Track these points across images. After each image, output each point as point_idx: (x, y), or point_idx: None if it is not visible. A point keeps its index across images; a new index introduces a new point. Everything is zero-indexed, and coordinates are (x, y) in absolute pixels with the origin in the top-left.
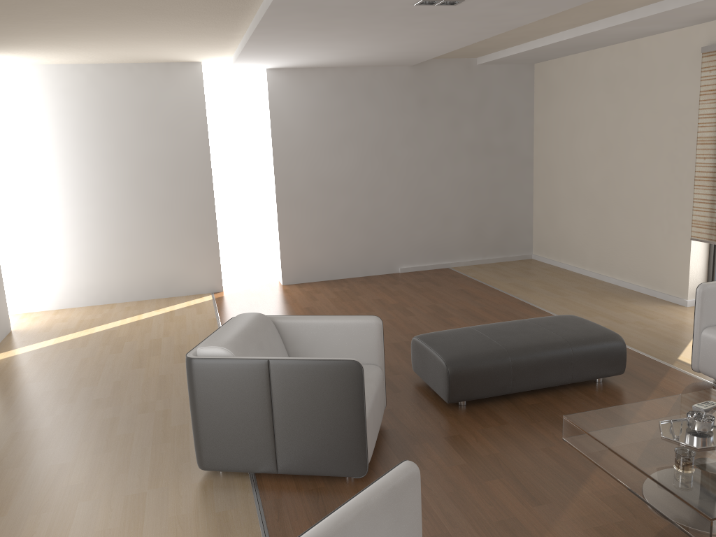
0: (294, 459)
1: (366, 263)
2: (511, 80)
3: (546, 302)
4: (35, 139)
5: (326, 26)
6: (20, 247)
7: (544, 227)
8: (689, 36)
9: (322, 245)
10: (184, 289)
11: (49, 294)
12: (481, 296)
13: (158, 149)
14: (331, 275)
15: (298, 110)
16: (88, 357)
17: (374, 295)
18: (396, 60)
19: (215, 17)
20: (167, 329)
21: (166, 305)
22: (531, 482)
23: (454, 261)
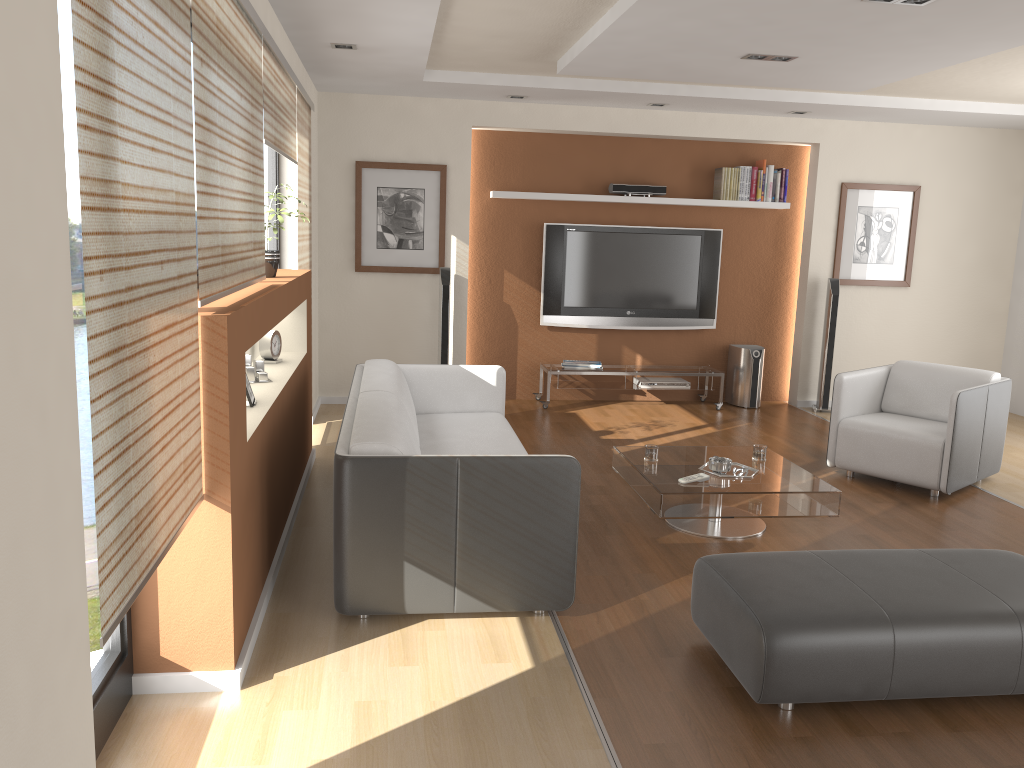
0: None
1: None
2: None
3: None
4: None
5: None
6: None
7: None
8: None
9: None
10: None
11: None
12: None
13: None
14: None
15: None
16: None
17: None
18: None
19: None
20: None
21: None
22: (868, 547)
23: None
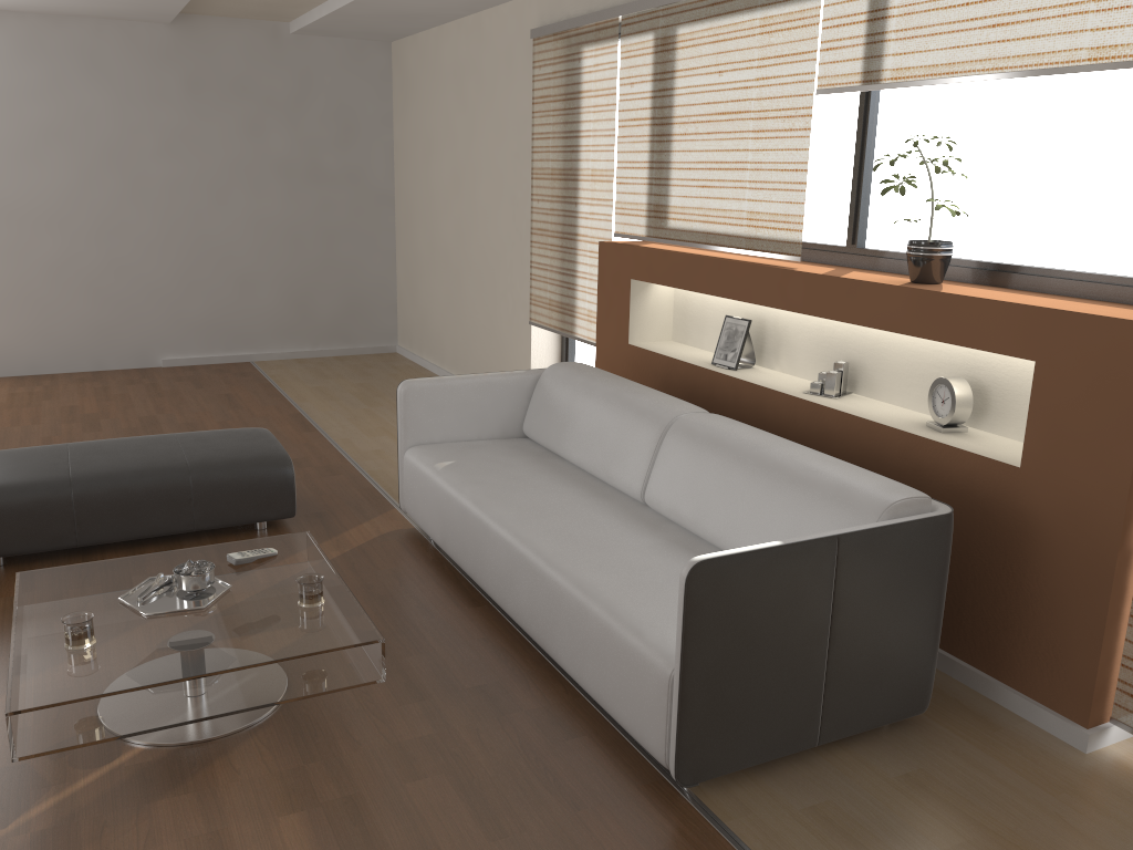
0: None
1: (99, 349)
2: (352, 64)
3: (334, 415)
4: None
5: None
6: None
7: (407, 303)
8: (523, 12)
9: (12, 316)
10: None
11: None
12: (246, 404)
13: None
14: (31, 368)
15: None
16: None
17: (73, 400)
18: (118, 9)
19: None
20: None
21: None
22: None
23: (262, 352)
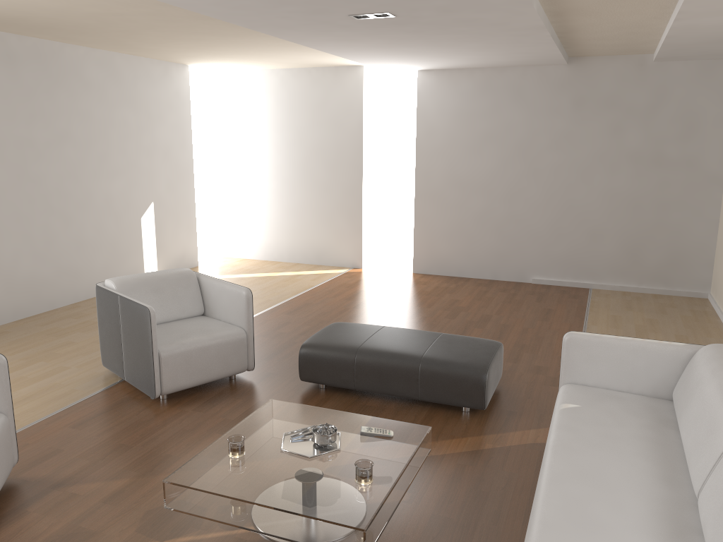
0: (129, 372)
1: (496, 266)
2: (701, 79)
3: None
4: (243, 127)
5: (346, 38)
6: (227, 208)
7: (718, 262)
8: None
9: (453, 242)
10: (331, 260)
11: (241, 246)
12: (553, 318)
13: (323, 140)
14: (459, 272)
15: (442, 109)
16: None
17: (461, 296)
18: (528, 60)
19: (266, 34)
20: (271, 285)
21: (307, 269)
22: None
23: (599, 283)
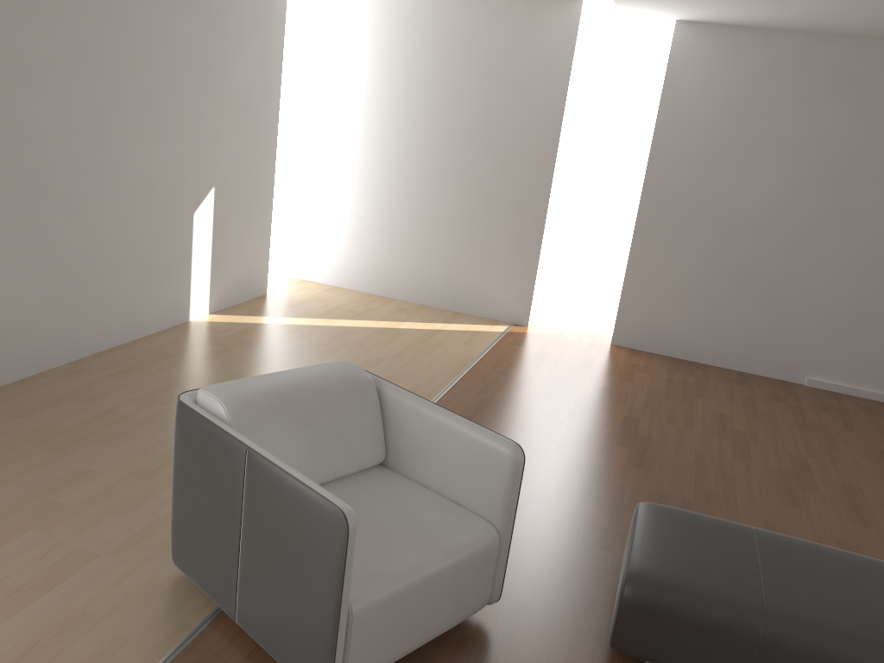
0: (252, 615)
1: (751, 352)
2: None
3: None
4: (359, 75)
5: None
6: (315, 203)
7: None
8: None
9: (687, 305)
10: (479, 308)
11: (331, 266)
12: None
13: (494, 115)
14: (687, 353)
15: (708, 91)
16: (286, 352)
17: (722, 405)
18: None
19: None
20: (404, 351)
21: (444, 320)
22: None
23: None
